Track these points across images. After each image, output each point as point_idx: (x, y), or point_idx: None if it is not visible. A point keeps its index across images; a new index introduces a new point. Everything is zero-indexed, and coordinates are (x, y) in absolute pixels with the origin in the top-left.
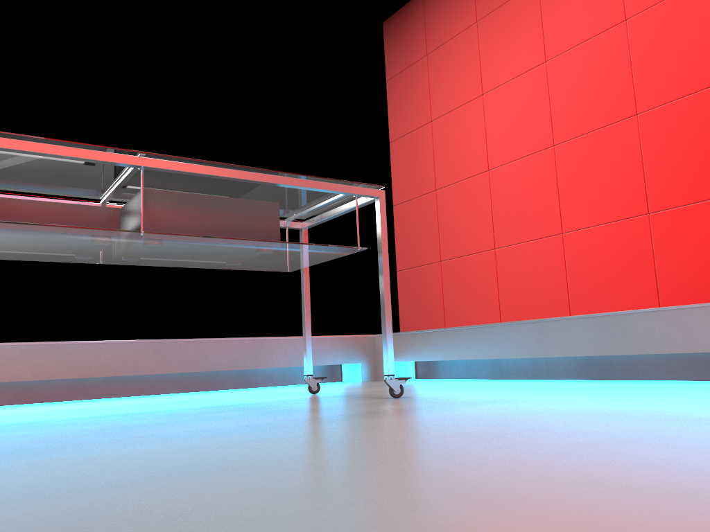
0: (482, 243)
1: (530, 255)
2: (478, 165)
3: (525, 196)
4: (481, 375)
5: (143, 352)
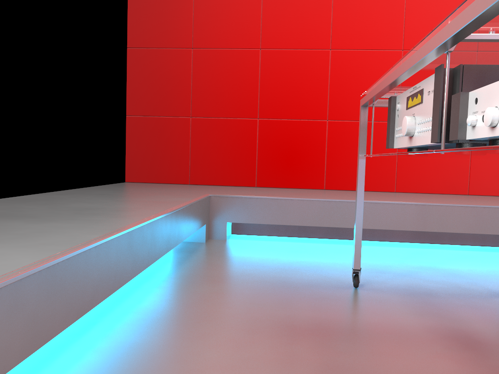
0: (245, 111)
1: (294, 131)
2: (249, 41)
3: (296, 82)
4: (315, 234)
5: (122, 251)
